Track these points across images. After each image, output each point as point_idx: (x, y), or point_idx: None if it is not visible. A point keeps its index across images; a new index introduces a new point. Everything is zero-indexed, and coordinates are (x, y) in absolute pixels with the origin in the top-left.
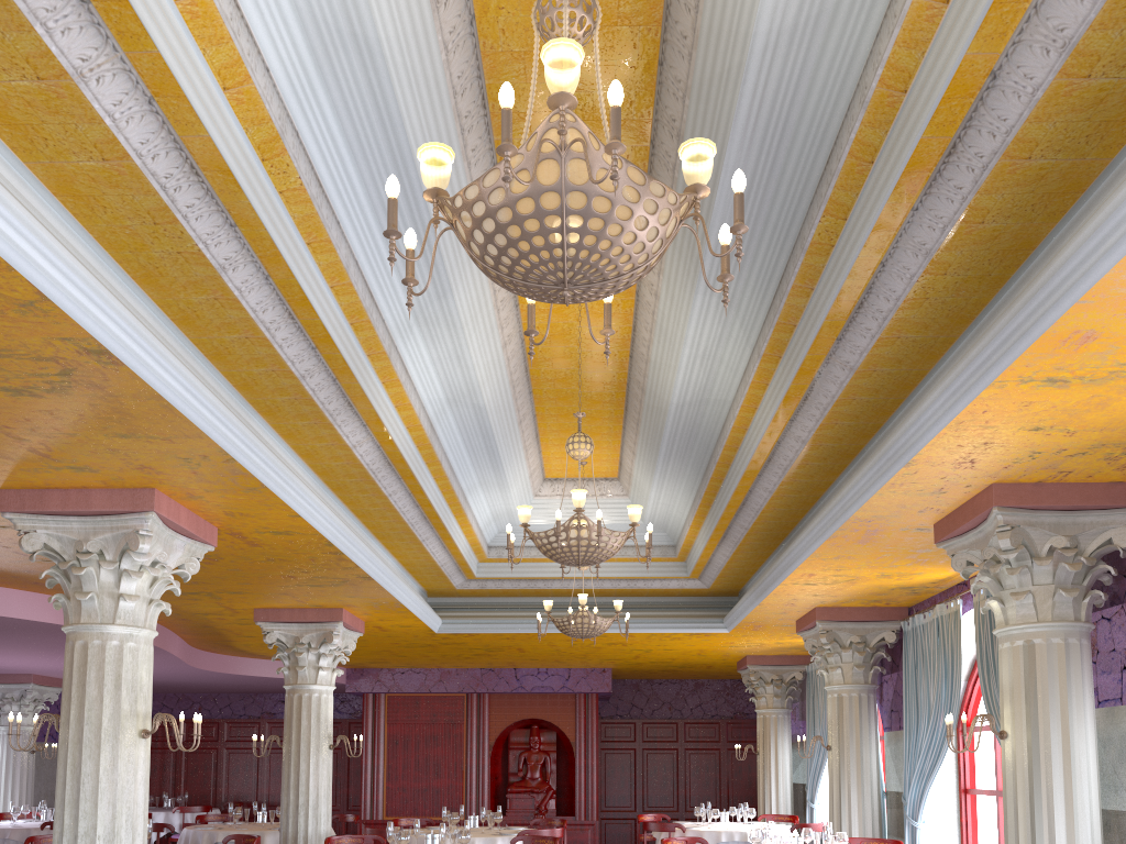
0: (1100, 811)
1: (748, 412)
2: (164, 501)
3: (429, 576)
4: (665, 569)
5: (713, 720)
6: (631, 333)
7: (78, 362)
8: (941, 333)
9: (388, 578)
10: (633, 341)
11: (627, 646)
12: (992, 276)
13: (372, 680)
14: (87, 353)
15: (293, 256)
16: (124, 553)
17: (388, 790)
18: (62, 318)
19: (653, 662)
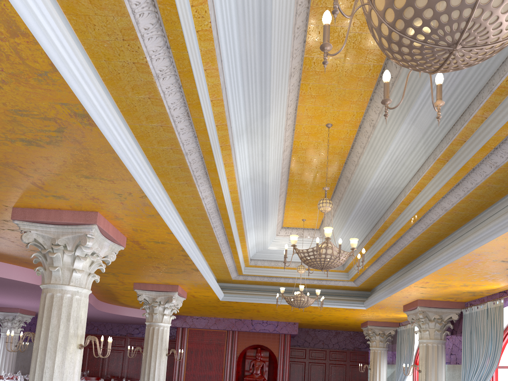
0: None
1: (414, 193)
2: (102, 219)
3: (221, 272)
4: (337, 276)
5: (343, 350)
6: (349, 150)
7: (69, 122)
8: None
9: (206, 271)
10: (350, 154)
11: (311, 313)
12: None
13: (182, 321)
14: (75, 116)
15: (197, 75)
16: (78, 246)
17: (186, 375)
18: (63, 87)
19: (320, 321)
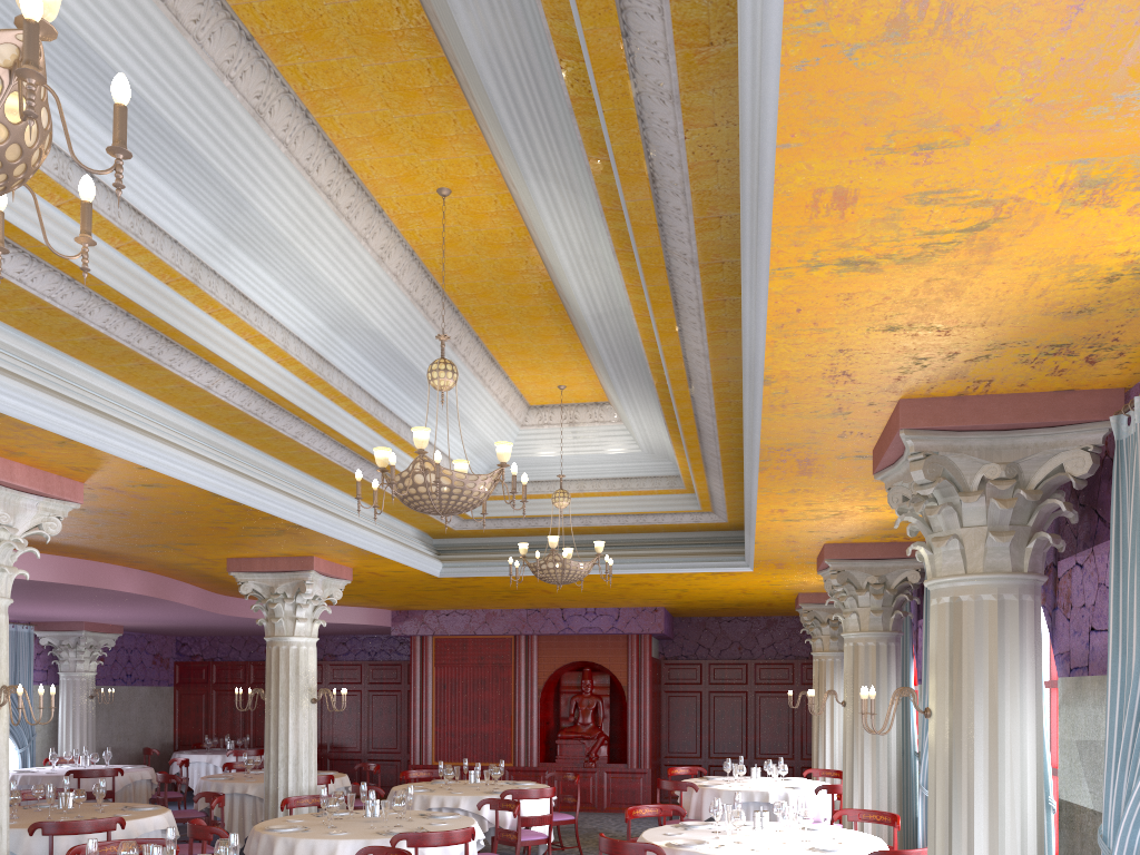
0: (1041, 810)
1: (646, 323)
2: None
3: (415, 518)
4: (675, 503)
5: (786, 660)
6: (529, 234)
7: None
8: None
9: (331, 526)
10: (535, 243)
11: (656, 586)
12: None
13: (417, 623)
14: None
15: None
16: None
17: (437, 735)
18: None
19: (702, 600)
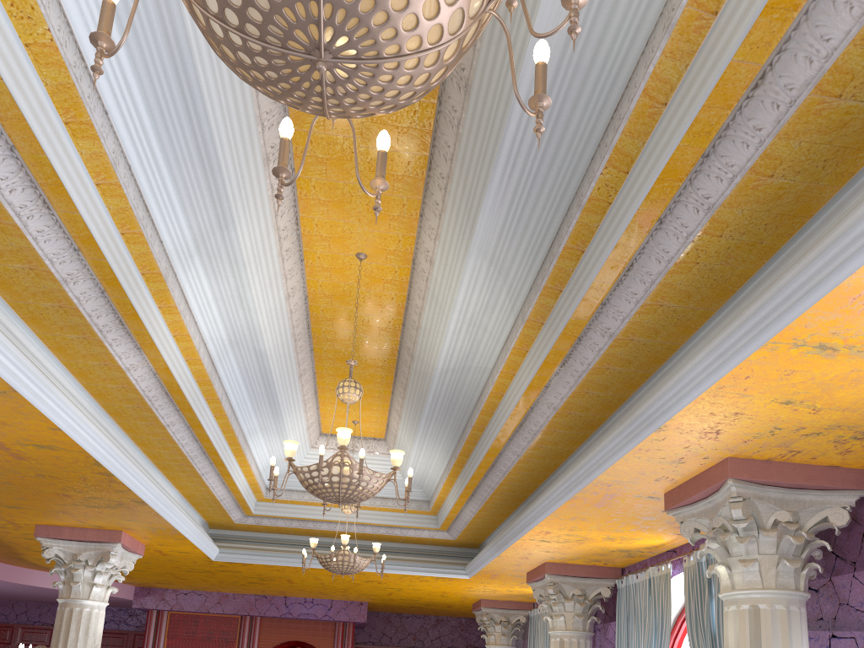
0: None
1: (506, 378)
2: None
3: (210, 509)
4: (419, 521)
5: None
6: (405, 302)
7: None
8: (701, 305)
9: (164, 505)
10: (407, 309)
11: (382, 584)
12: (763, 244)
13: (157, 599)
14: None
15: (43, 129)
16: None
17: None
18: None
19: (403, 599)
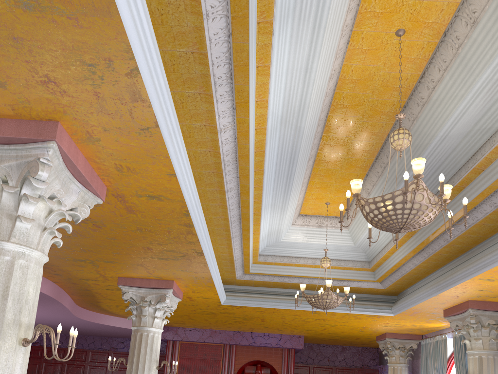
0: None
1: None
2: (65, 138)
3: (224, 268)
4: (362, 275)
5: (351, 368)
6: (416, 82)
7: None
8: None
9: (211, 257)
10: (416, 89)
11: (325, 322)
12: None
13: (173, 333)
14: None
15: None
16: (25, 180)
17: None
18: None
19: (330, 333)
